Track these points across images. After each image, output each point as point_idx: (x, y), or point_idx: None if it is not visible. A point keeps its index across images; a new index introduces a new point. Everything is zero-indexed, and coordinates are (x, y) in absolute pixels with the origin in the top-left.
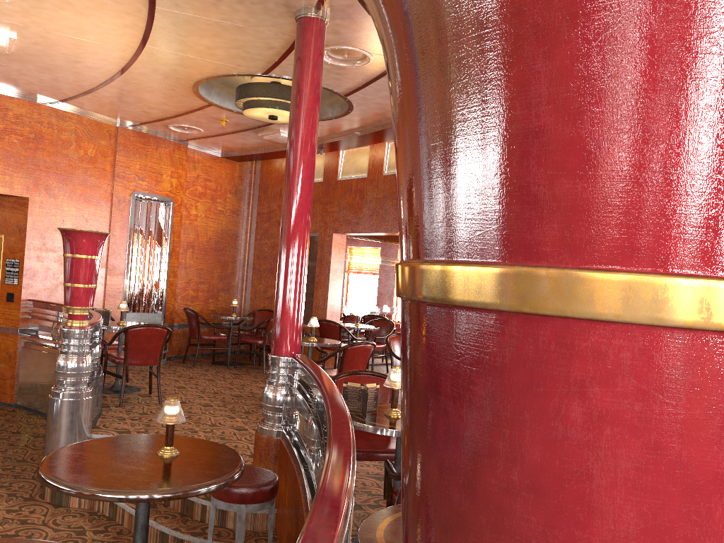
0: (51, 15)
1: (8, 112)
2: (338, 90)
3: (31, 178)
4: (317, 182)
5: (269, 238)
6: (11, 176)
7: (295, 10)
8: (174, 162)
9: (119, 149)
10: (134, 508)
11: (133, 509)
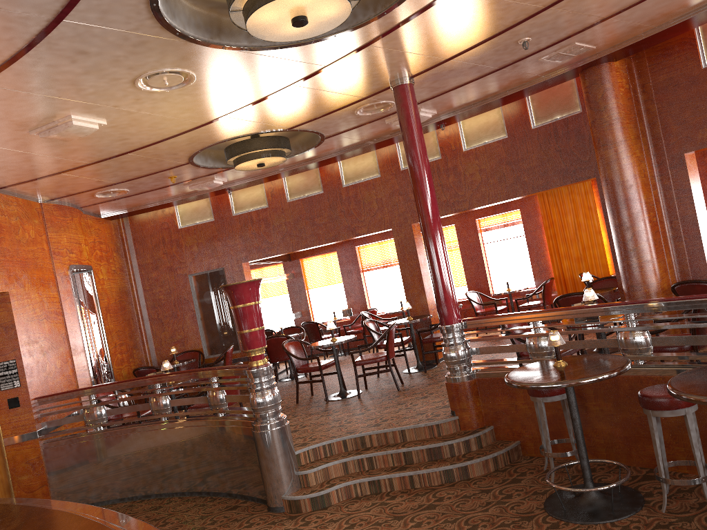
0: (185, 99)
1: None
2: (326, 135)
3: (4, 271)
4: (207, 222)
5: (162, 286)
6: None
7: (394, 79)
8: (83, 229)
9: (48, 225)
10: (399, 473)
11: (400, 473)
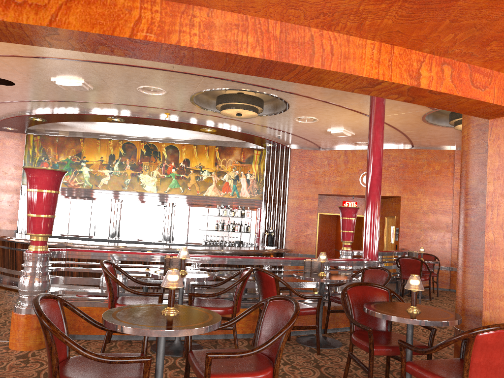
0: (333, 119)
1: (390, 156)
2: None
3: (401, 186)
4: None
5: None
6: (392, 187)
7: None
8: None
9: (456, 162)
10: None
11: None
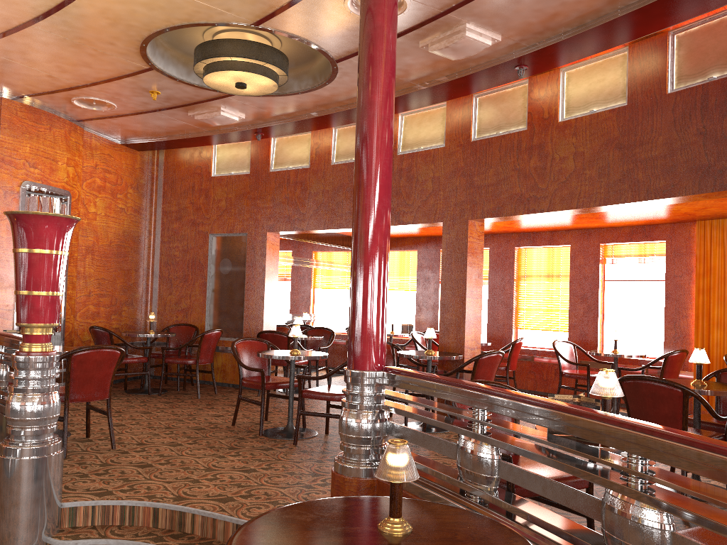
0: None
1: None
2: (332, 54)
3: None
4: (242, 175)
5: (180, 241)
6: None
7: None
8: (70, 146)
9: (4, 126)
10: None
11: None
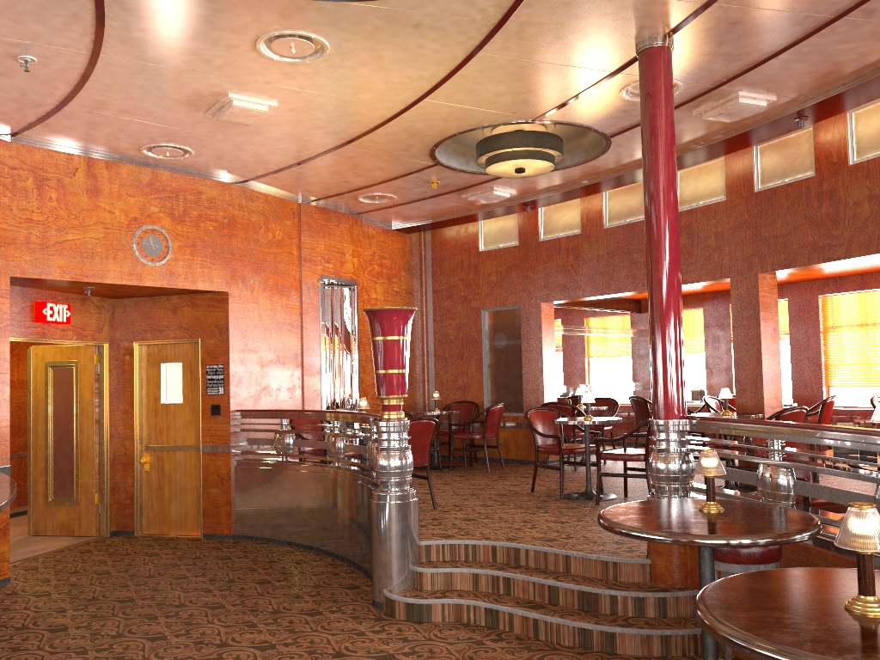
0: (344, 73)
1: (201, 195)
2: (606, 131)
3: (228, 269)
4: (510, 247)
5: (452, 318)
6: (210, 269)
7: (637, 41)
8: (353, 239)
9: (303, 229)
10: (525, 610)
11: (525, 611)
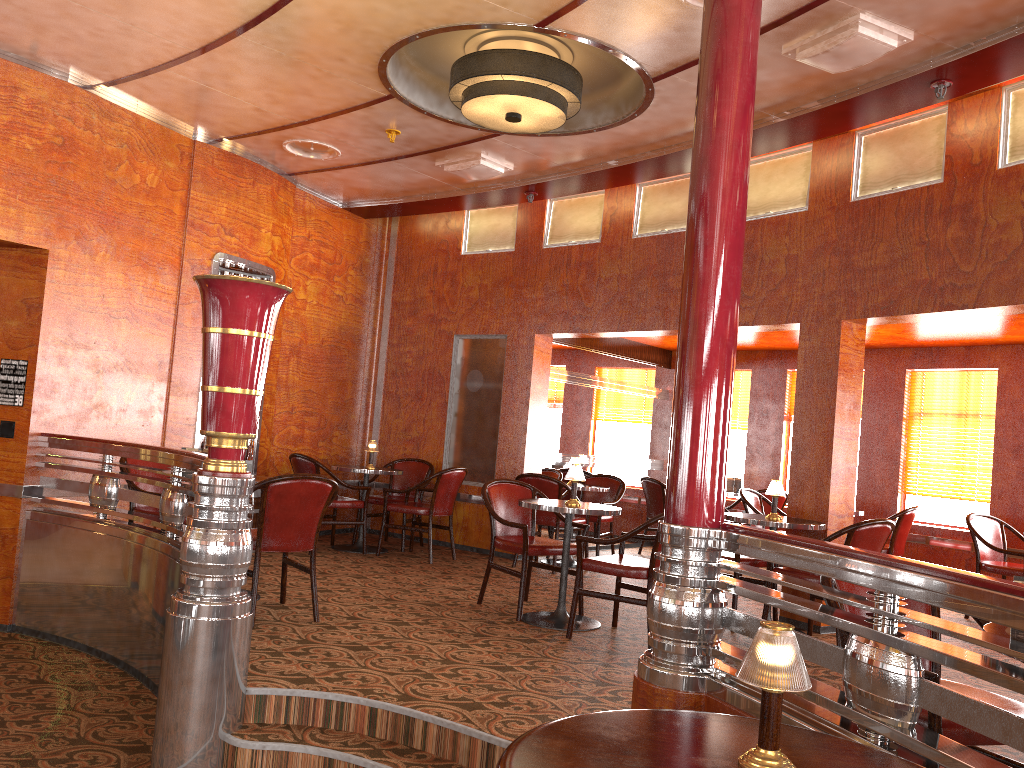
0: None
1: (19, 93)
2: (648, 68)
3: (54, 215)
4: (503, 253)
5: (414, 343)
6: (20, 209)
7: None
8: (277, 209)
9: (196, 179)
10: None
11: None
